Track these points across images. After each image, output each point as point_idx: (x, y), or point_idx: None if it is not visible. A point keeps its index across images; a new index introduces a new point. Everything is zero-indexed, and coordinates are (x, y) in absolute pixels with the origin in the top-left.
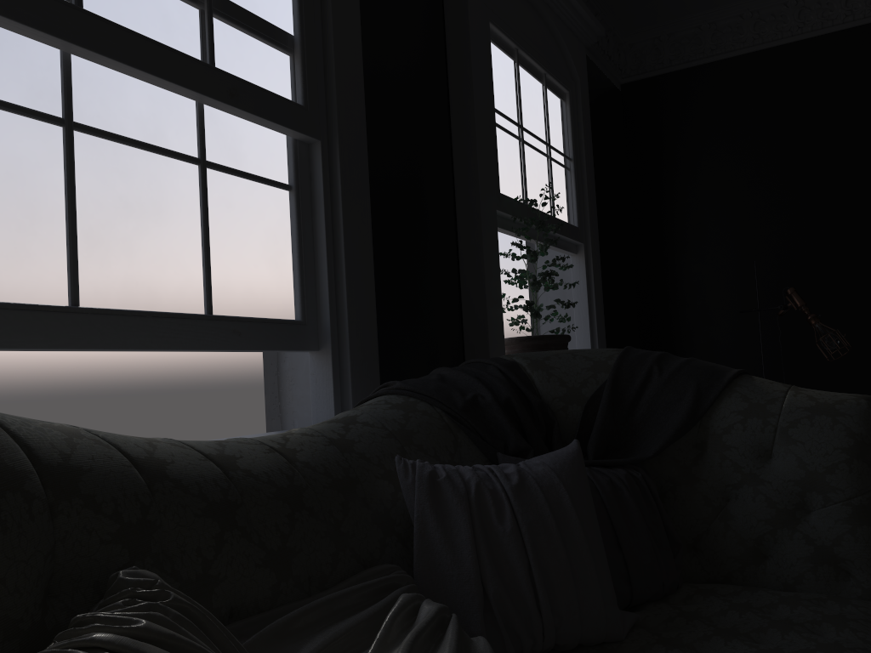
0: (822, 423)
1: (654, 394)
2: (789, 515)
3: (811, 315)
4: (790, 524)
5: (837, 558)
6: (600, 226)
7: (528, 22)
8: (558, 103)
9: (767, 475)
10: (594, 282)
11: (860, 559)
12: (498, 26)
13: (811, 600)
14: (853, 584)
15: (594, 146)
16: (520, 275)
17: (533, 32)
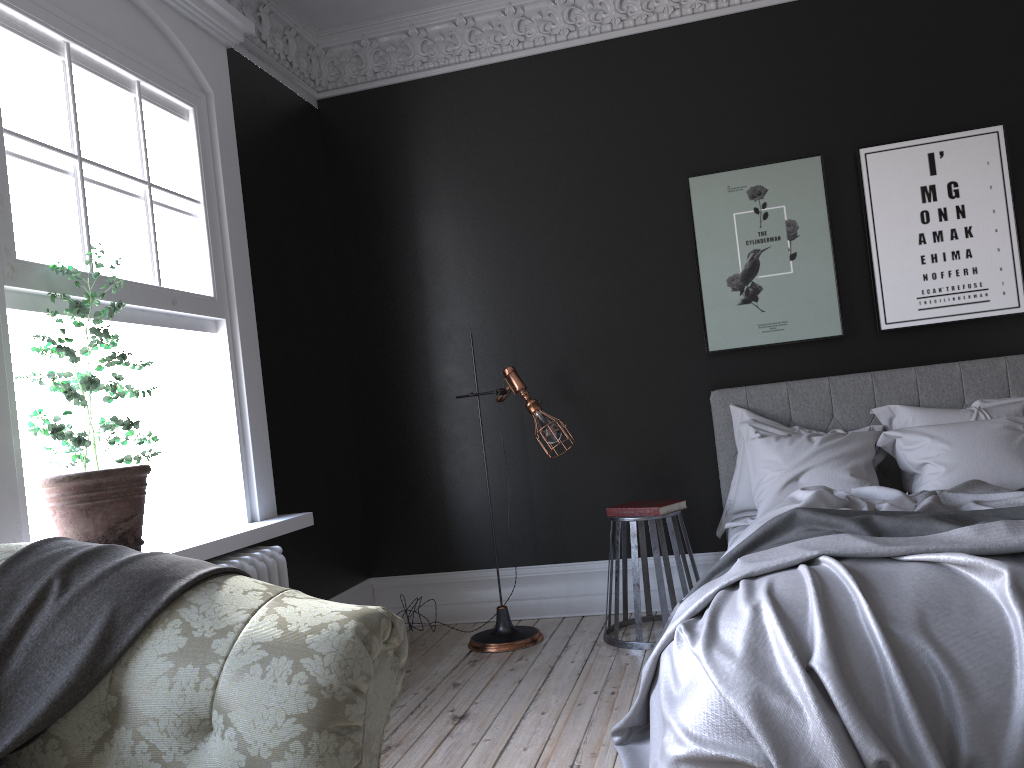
0: (279, 672)
1: (39, 634)
2: None
3: (531, 402)
4: None
5: None
6: (277, 289)
7: (97, 5)
8: (171, 123)
9: (199, 764)
10: (244, 371)
11: None
12: (13, 6)
13: None
14: None
15: (264, 182)
16: (63, 380)
17: (110, 20)
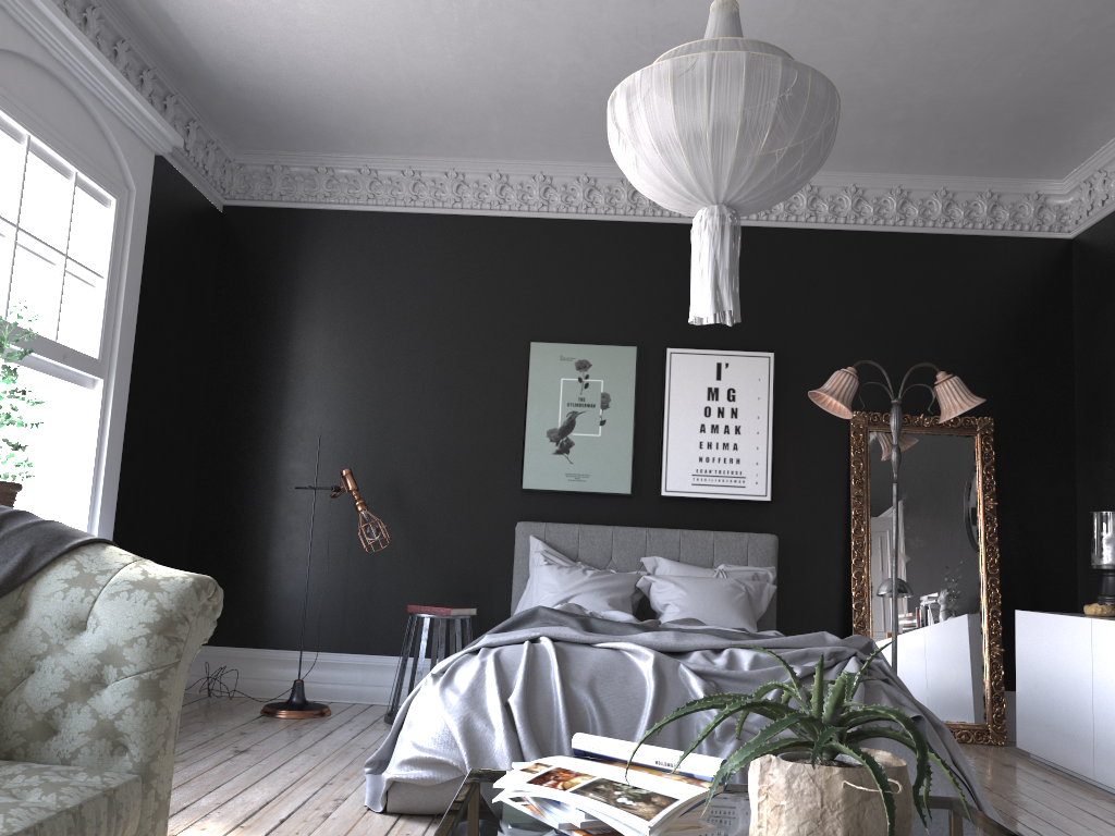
0: (139, 598)
1: None
2: (84, 688)
3: (360, 501)
4: (82, 697)
5: (117, 732)
6: (152, 363)
7: (59, 108)
8: (95, 209)
9: (74, 647)
10: (110, 427)
11: (136, 732)
12: None
13: (60, 771)
14: (128, 758)
15: (161, 269)
16: None
17: (66, 121)
